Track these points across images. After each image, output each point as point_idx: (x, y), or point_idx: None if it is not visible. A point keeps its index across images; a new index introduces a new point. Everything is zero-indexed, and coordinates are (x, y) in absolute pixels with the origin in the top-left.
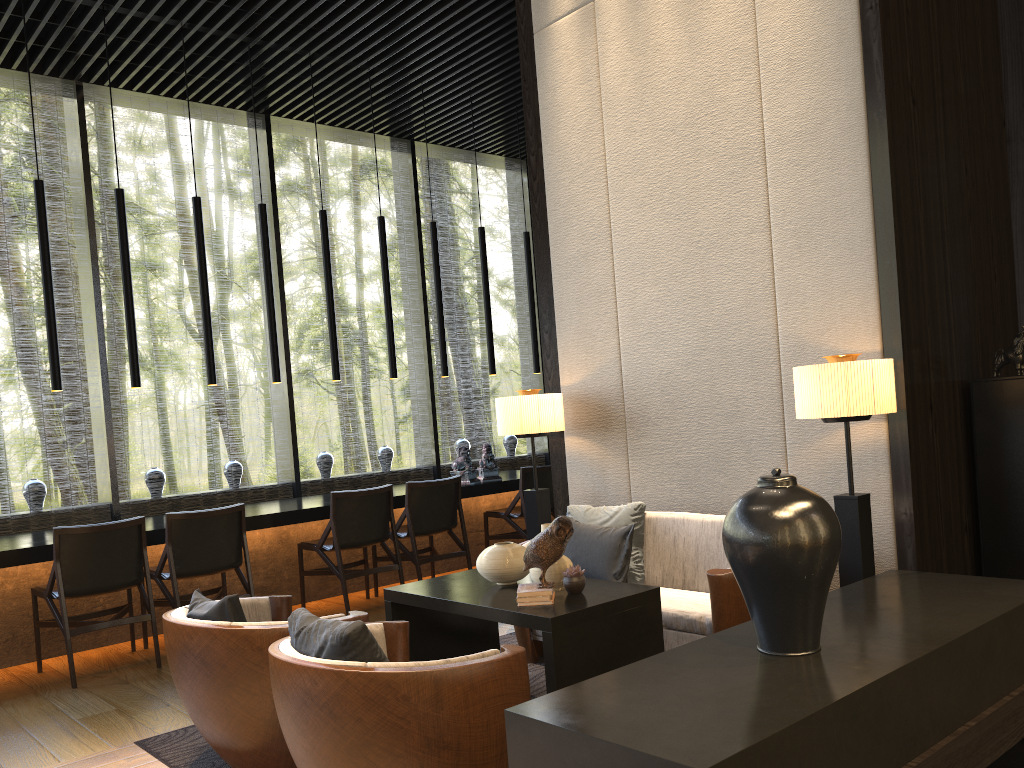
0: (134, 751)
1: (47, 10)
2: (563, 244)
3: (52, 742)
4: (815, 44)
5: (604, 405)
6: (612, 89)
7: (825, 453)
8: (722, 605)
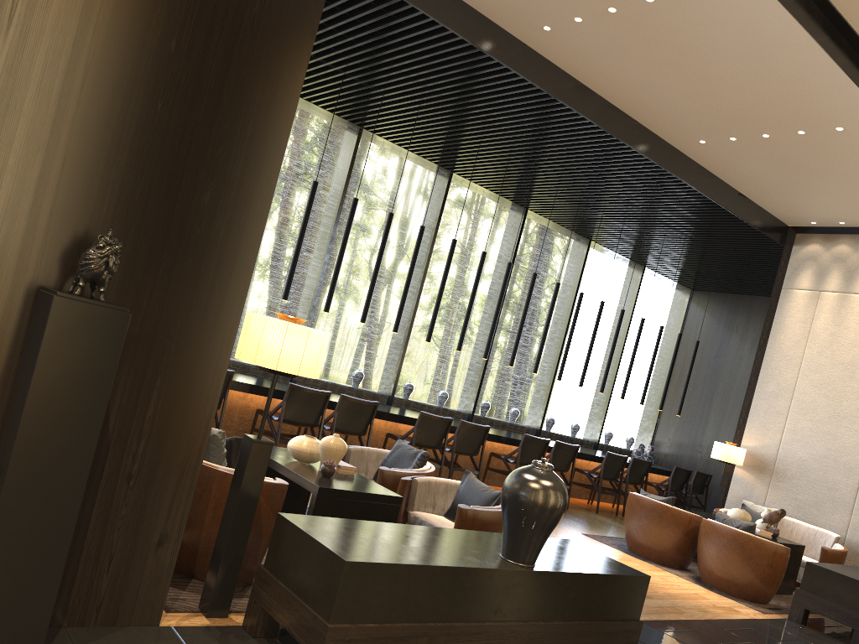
0: (587, 536)
1: (558, 196)
2: (765, 384)
3: None
4: None
5: (763, 461)
6: (816, 332)
7: None
8: (824, 560)
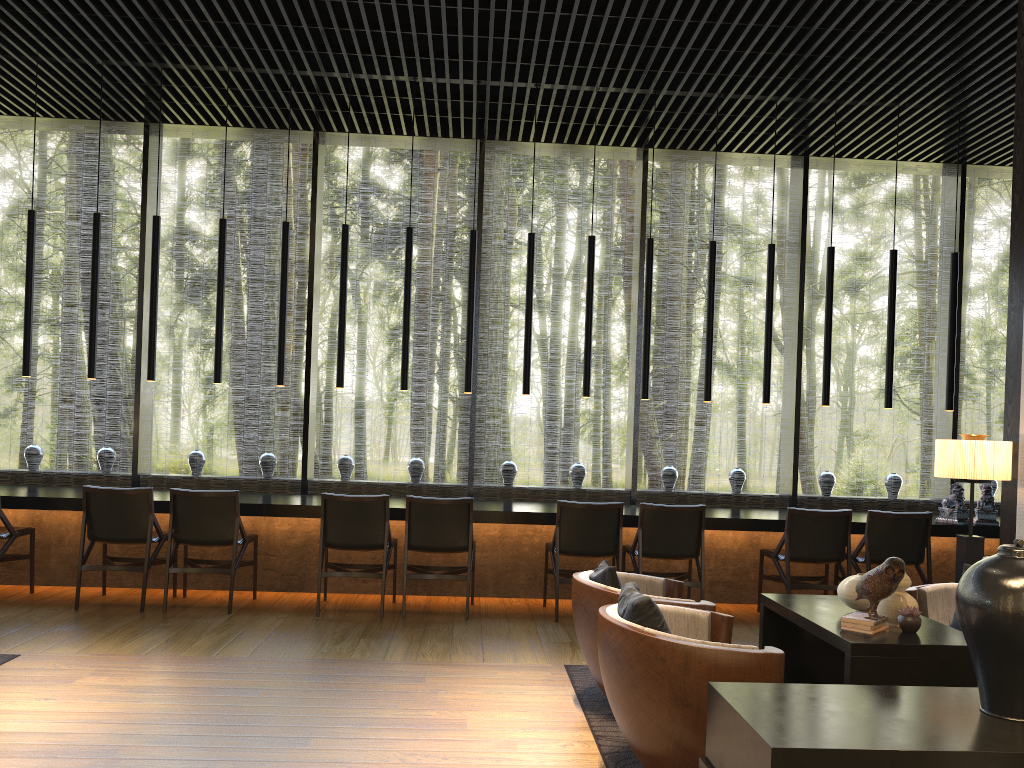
0: (559, 670)
1: (615, 102)
2: None
3: (519, 650)
4: None
5: None
6: None
7: None
8: None
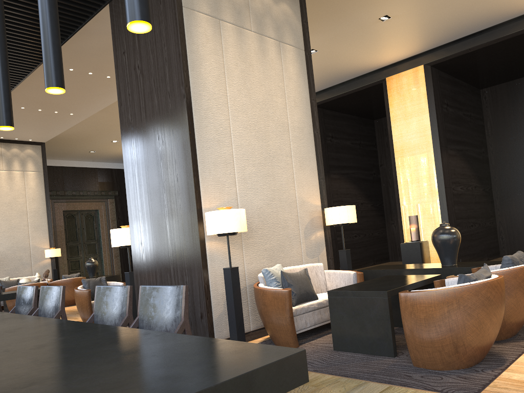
0: None
1: None
2: None
3: None
4: (38, 197)
5: None
6: None
7: (40, 265)
8: None
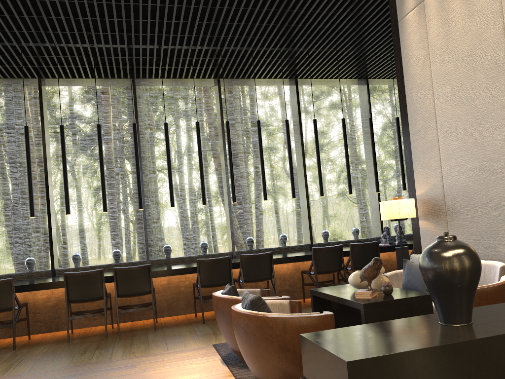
0: (210, 347)
1: (201, 54)
2: (414, 124)
3: (186, 341)
4: None
5: (436, 204)
6: (433, 43)
7: None
8: None
